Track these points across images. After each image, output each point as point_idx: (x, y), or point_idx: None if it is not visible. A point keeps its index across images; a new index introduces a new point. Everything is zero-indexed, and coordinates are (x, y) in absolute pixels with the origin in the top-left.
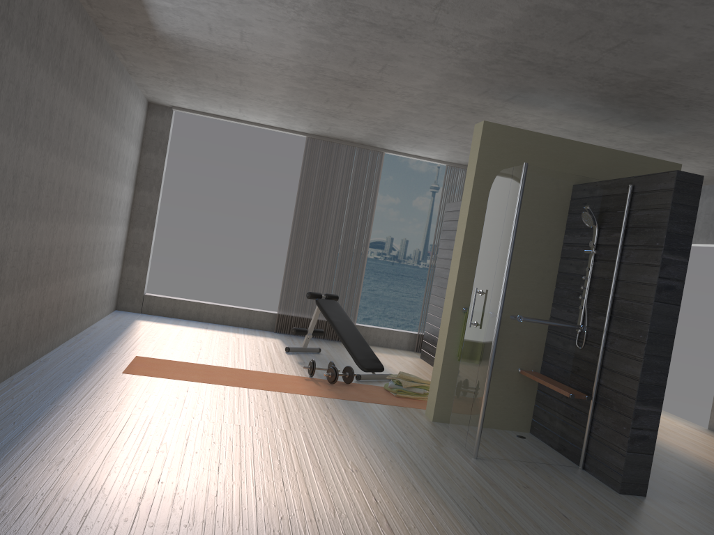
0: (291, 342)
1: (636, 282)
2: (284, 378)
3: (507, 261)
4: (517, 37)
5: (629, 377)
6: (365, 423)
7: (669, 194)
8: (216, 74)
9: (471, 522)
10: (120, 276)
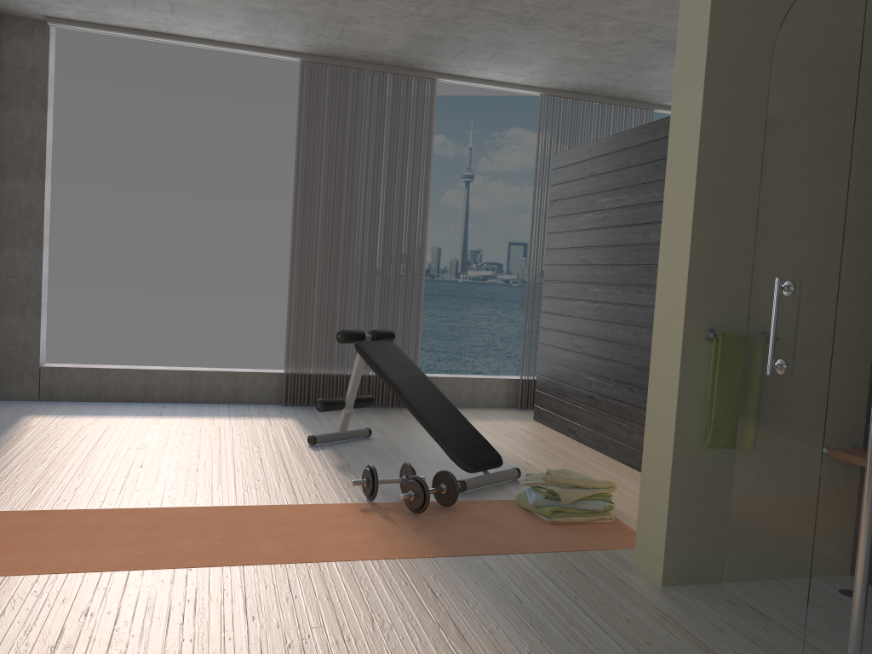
0: (314, 421)
1: None
2: (318, 516)
3: None
4: None
5: None
6: (537, 634)
7: None
8: None
9: None
10: None
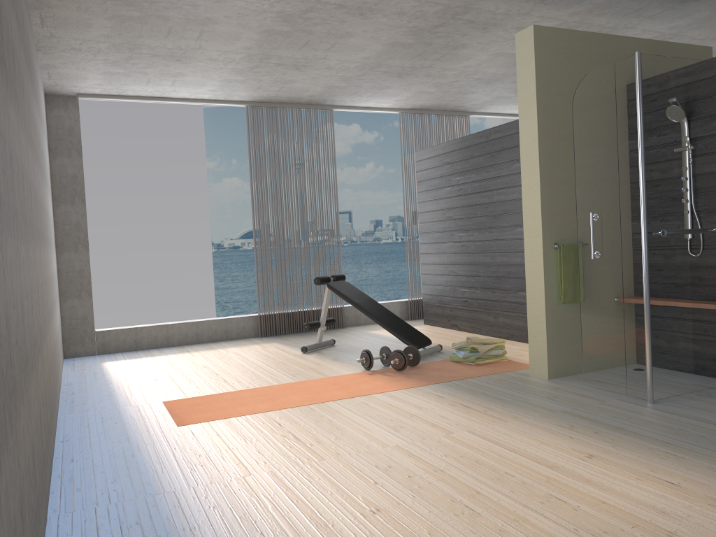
0: (290, 342)
1: None
2: (348, 379)
3: (640, 170)
4: None
5: None
6: (501, 401)
7: None
8: (170, 28)
9: None
10: (60, 316)
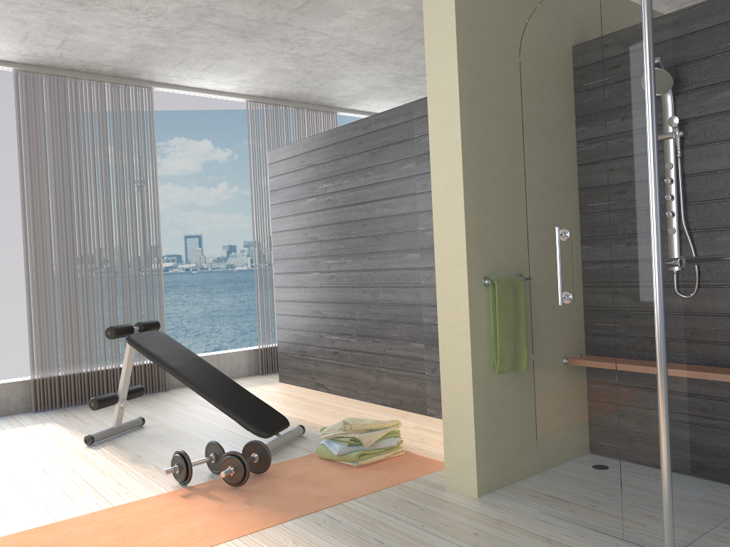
0: (77, 421)
1: None
2: (143, 513)
3: (652, 153)
4: None
5: None
6: None
7: None
8: None
9: None
10: None
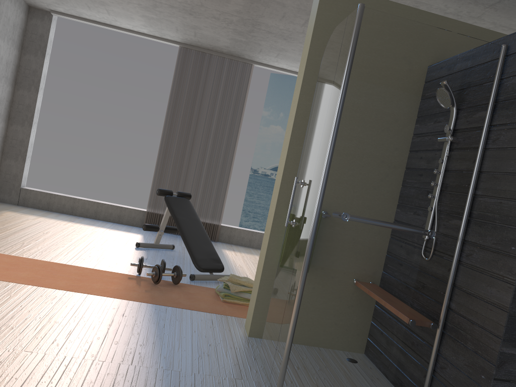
0: (152, 238)
1: (508, 173)
2: (102, 276)
3: (330, 138)
4: None
5: (492, 304)
6: (155, 340)
7: None
8: None
9: None
10: None
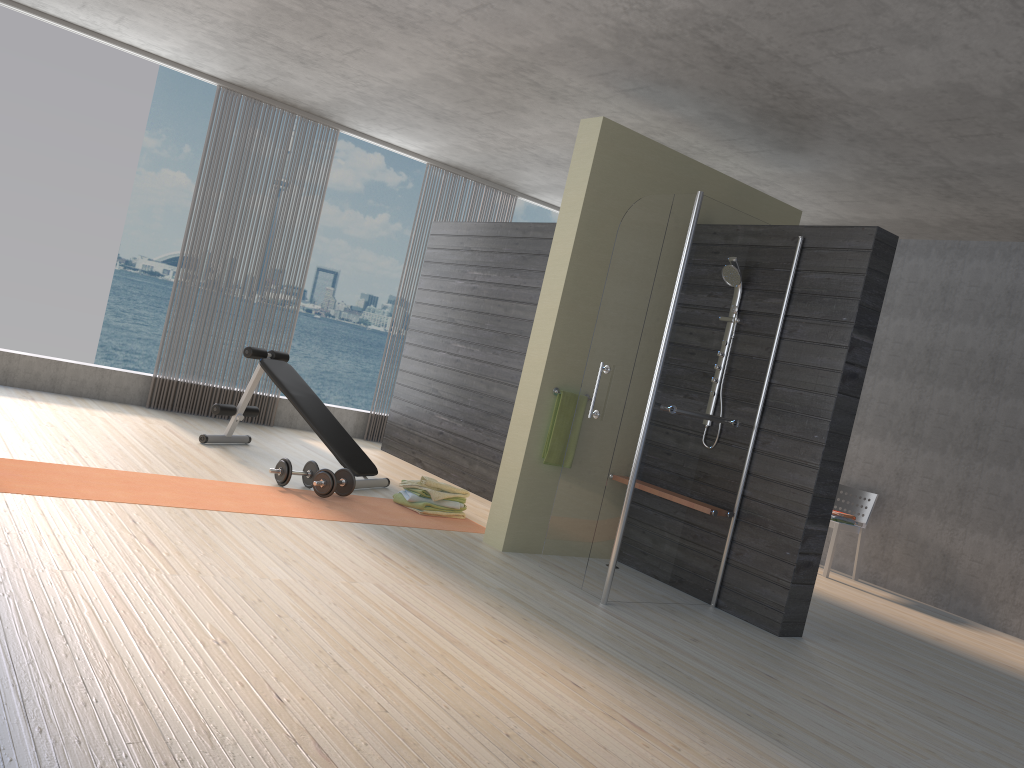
0: (188, 425)
1: (807, 366)
2: (249, 490)
3: (666, 329)
4: (737, 11)
5: (795, 488)
6: (433, 561)
7: (865, 256)
8: None
9: (701, 701)
10: None
